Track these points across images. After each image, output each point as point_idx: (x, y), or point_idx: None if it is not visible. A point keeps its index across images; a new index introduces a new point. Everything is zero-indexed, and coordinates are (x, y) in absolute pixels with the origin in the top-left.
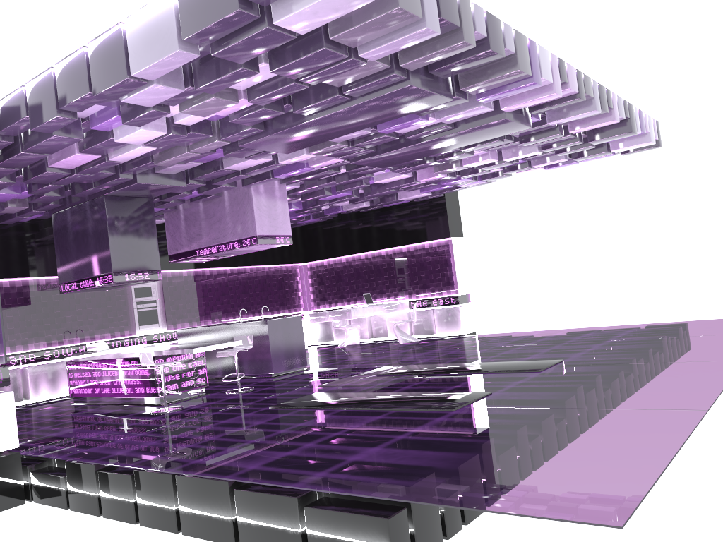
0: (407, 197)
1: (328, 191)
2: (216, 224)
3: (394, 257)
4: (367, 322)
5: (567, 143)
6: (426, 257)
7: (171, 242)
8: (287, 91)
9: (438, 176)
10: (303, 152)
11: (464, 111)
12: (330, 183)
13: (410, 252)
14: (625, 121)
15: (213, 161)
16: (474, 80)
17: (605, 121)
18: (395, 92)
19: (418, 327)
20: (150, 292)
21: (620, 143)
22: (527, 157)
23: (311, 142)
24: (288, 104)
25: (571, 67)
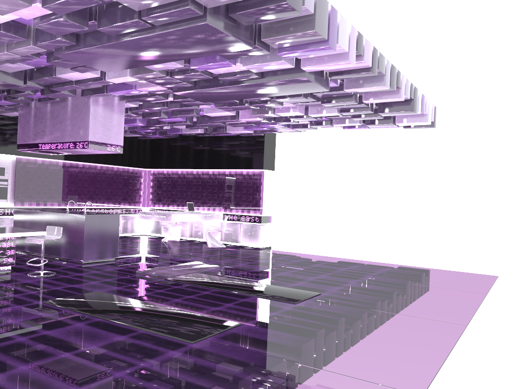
0: (233, 131)
1: (165, 114)
2: (58, 124)
3: (218, 177)
4: (189, 225)
5: (360, 110)
6: (243, 181)
7: (21, 133)
8: (79, 3)
9: (255, 119)
10: (127, 74)
11: (268, 63)
12: (163, 107)
13: (231, 175)
14: (409, 101)
15: (48, 67)
16: (274, 33)
17: (392, 97)
18: (192, 27)
19: (227, 235)
20: (3, 172)
21: (403, 119)
22: (329, 116)
23: (127, 65)
24: (94, 21)
25: (369, 43)
